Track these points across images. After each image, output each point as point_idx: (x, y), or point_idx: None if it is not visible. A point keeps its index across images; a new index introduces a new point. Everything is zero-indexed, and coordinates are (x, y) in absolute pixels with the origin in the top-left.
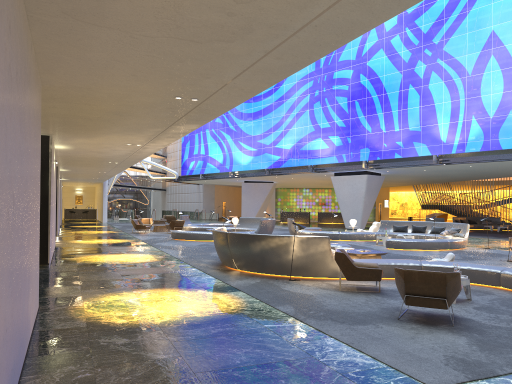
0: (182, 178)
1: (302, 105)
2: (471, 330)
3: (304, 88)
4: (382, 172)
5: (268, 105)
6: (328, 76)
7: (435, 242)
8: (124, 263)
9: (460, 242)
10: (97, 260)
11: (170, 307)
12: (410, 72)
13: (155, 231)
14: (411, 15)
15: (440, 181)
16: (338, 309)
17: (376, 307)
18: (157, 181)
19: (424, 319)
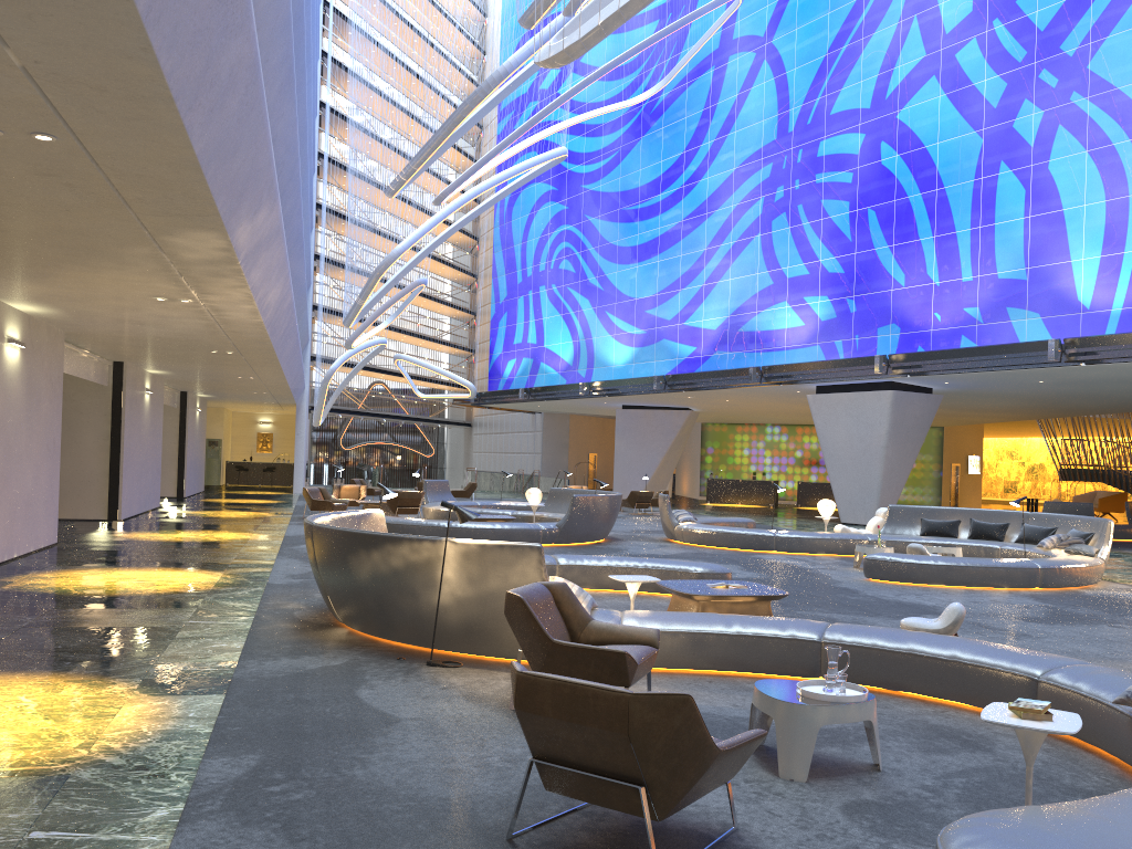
0: (485, 397)
1: (747, 223)
2: None
3: (752, 182)
4: (935, 386)
5: (671, 226)
6: (807, 152)
7: (998, 567)
8: (109, 593)
9: (1074, 570)
10: (66, 582)
11: None
12: (1002, 131)
13: None
14: None
15: (1098, 411)
16: (384, 780)
17: (518, 781)
18: (450, 405)
19: (600, 847)
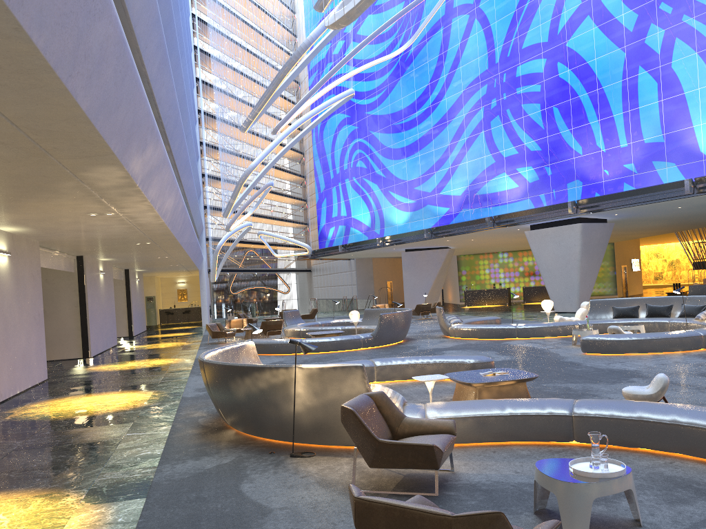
0: (317, 253)
1: (474, 125)
2: None
3: (475, 98)
4: (609, 217)
5: (425, 132)
6: (509, 75)
7: (674, 337)
8: (76, 416)
9: None
10: (48, 410)
11: None
12: (638, 46)
13: (245, 339)
14: None
15: None
16: None
17: None
18: (296, 260)
19: None
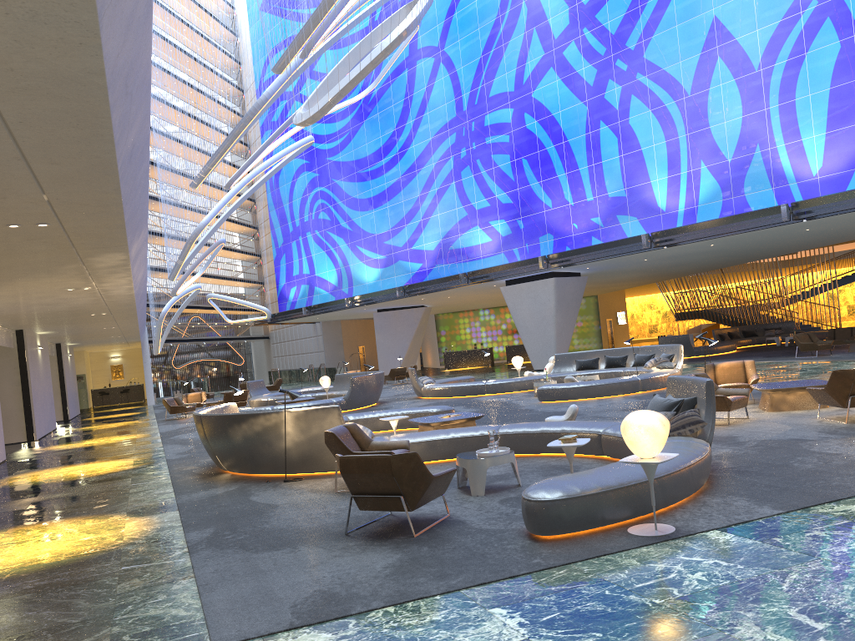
0: (278, 316)
1: (444, 175)
2: (431, 541)
3: (444, 147)
4: (581, 271)
5: (393, 181)
6: (477, 123)
7: (615, 383)
8: (69, 479)
9: (660, 378)
10: (35, 478)
11: (24, 551)
12: (598, 100)
13: None
14: (589, 7)
15: (689, 273)
16: (280, 526)
17: (346, 516)
18: (251, 325)
19: (388, 530)
